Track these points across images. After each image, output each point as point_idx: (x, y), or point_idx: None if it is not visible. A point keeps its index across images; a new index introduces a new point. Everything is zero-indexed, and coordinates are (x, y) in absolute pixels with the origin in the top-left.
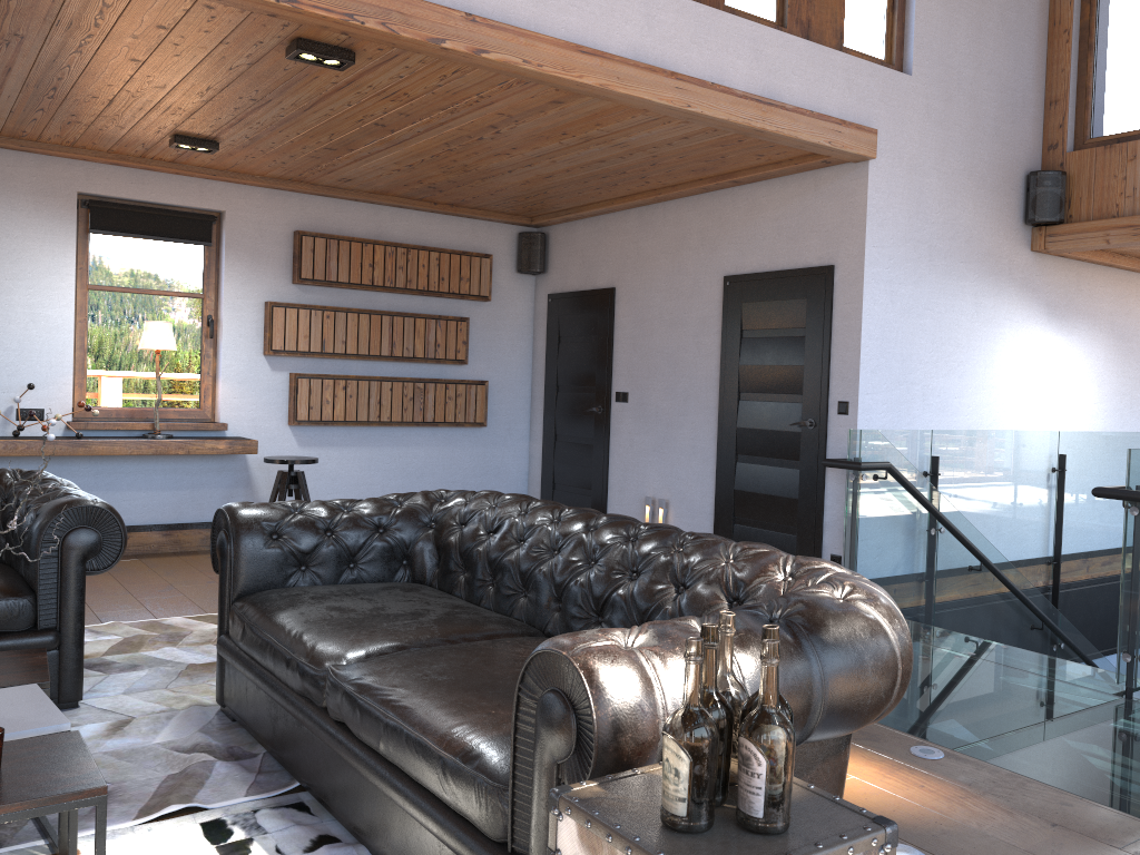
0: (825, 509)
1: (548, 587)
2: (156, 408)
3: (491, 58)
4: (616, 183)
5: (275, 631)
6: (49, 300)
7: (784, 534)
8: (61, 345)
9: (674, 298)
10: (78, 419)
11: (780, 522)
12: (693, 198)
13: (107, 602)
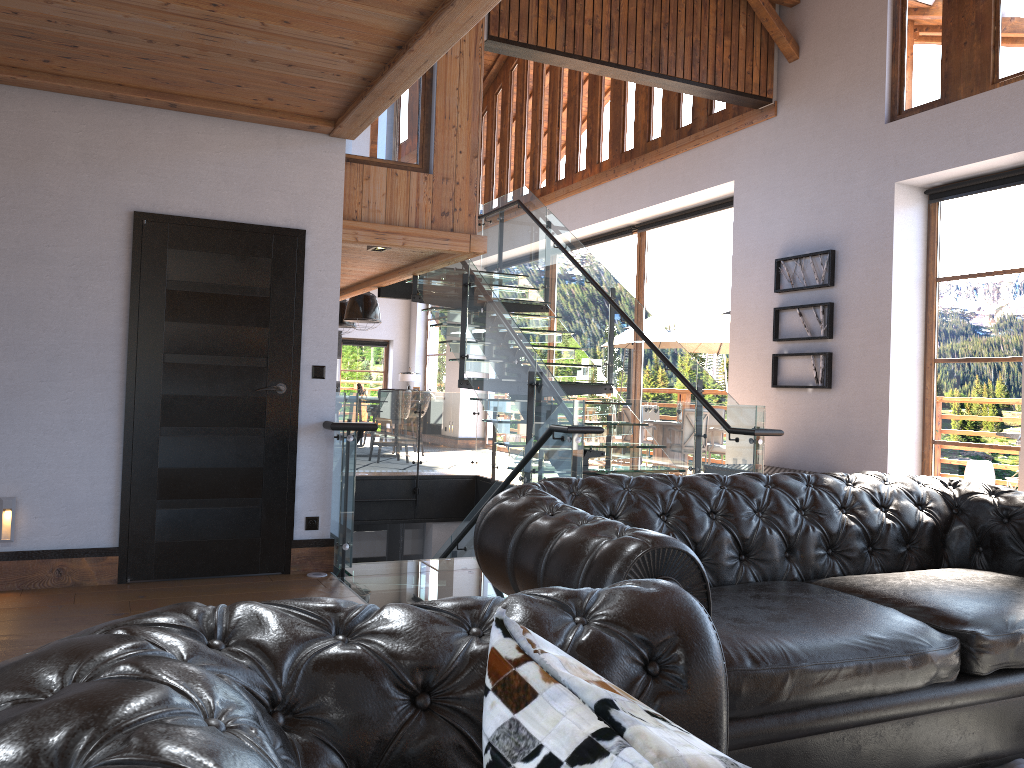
0: (297, 473)
1: (781, 542)
2: None
3: None
4: (3, 44)
5: (847, 652)
6: None
7: (241, 508)
8: None
9: (23, 222)
10: None
11: (236, 496)
12: (64, 97)
13: None
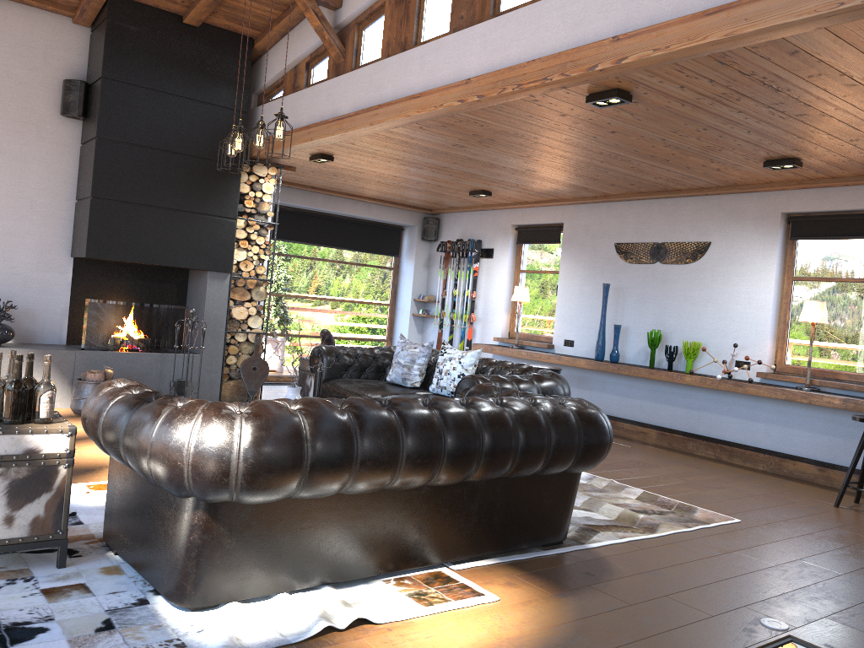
0: None
1: None
2: (807, 367)
3: (629, 61)
4: None
5: None
6: (758, 288)
7: None
8: (763, 319)
9: None
10: (778, 372)
11: None
12: None
13: (659, 479)
